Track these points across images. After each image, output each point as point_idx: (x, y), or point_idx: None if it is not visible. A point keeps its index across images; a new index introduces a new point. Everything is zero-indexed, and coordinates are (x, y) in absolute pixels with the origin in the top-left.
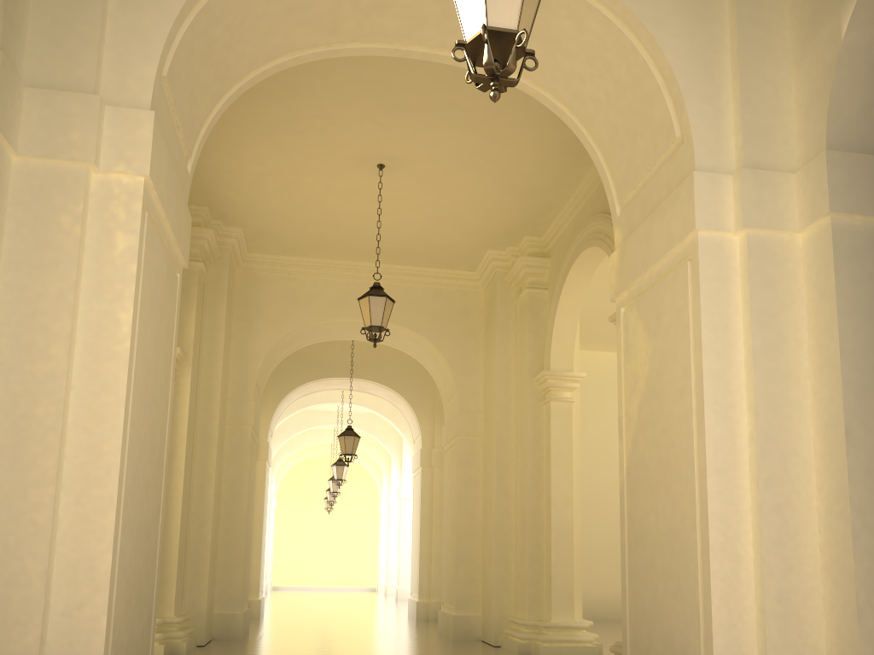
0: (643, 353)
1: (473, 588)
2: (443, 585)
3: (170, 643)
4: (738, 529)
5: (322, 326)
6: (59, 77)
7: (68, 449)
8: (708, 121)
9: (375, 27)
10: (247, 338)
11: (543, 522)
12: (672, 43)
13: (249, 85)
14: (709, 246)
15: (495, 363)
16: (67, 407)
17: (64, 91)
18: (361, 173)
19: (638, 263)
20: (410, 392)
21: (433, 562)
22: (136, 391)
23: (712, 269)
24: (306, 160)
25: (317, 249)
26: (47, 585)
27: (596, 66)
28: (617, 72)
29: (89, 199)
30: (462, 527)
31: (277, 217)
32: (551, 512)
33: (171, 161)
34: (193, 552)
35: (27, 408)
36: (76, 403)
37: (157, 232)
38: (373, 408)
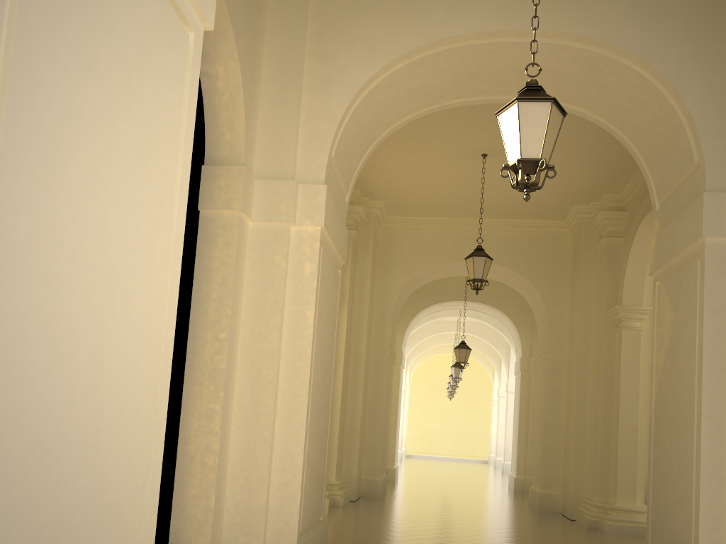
0: (668, 320)
1: (556, 472)
2: (533, 468)
3: (332, 498)
4: (725, 460)
5: (441, 268)
6: (273, 170)
7: (279, 393)
8: (719, 151)
9: (471, 89)
10: (386, 279)
11: (612, 426)
12: (692, 92)
13: (385, 137)
14: (714, 248)
15: (578, 297)
16: (278, 369)
17: (276, 180)
18: (469, 160)
19: (667, 252)
20: (512, 312)
21: (528, 447)
22: (315, 356)
23: (715, 266)
24: (428, 155)
25: (438, 211)
26: (269, 471)
27: (636, 104)
28: (652, 109)
29: (290, 243)
30: (548, 425)
31: (408, 192)
32: (619, 418)
33: (335, 206)
34: (348, 435)
35: (258, 370)
36: (283, 366)
37: (327, 252)
38: (485, 320)
